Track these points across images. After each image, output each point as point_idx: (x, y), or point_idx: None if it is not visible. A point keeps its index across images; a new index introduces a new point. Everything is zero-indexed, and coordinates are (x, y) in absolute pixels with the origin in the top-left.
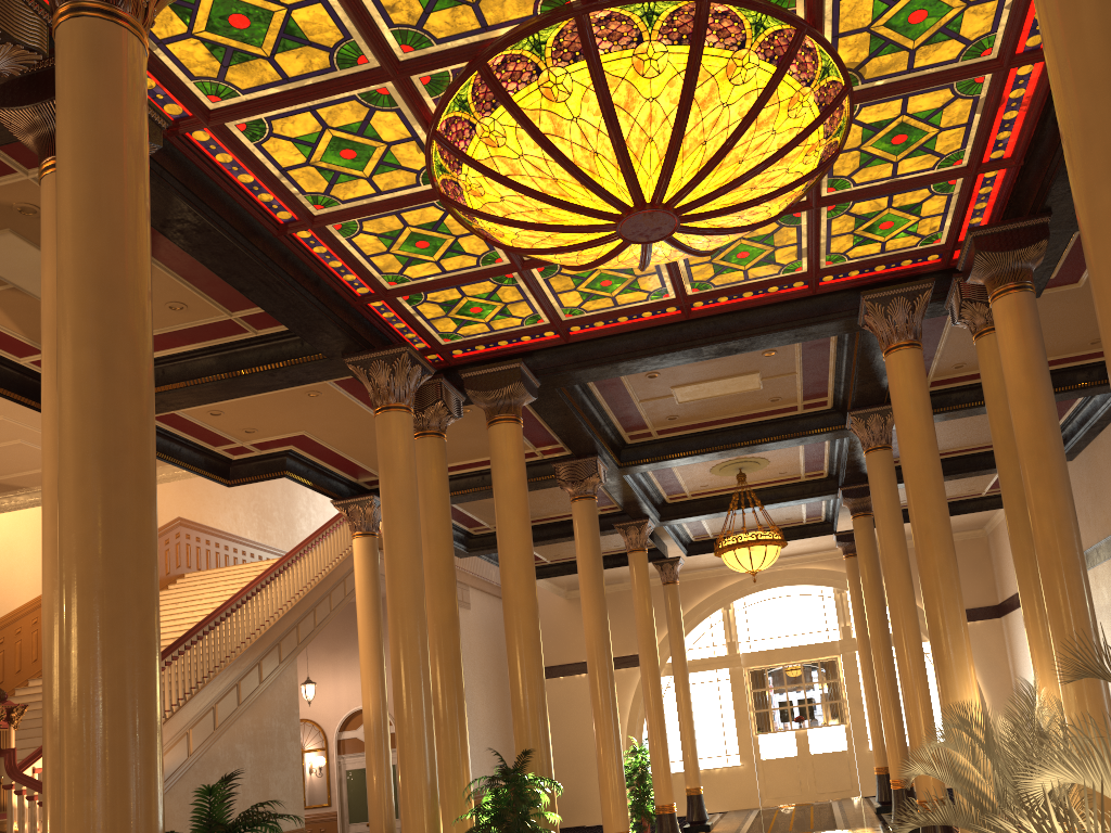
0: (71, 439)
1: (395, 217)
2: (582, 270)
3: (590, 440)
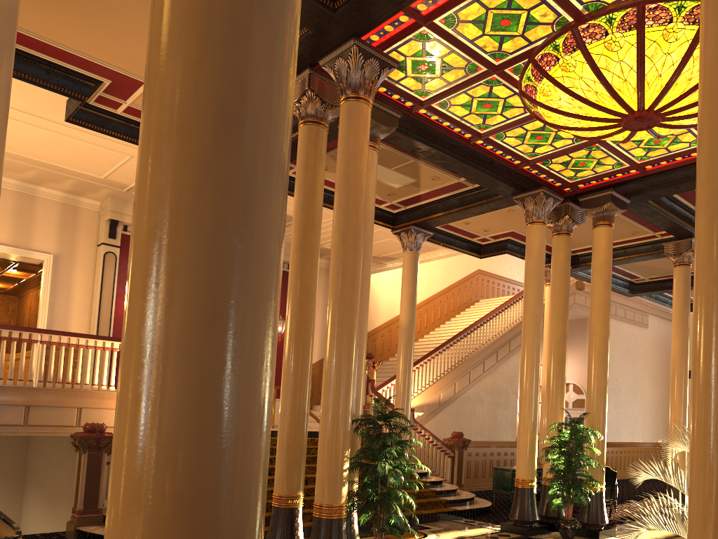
0: (331, 268)
1: (520, 128)
2: (622, 143)
3: (683, 229)
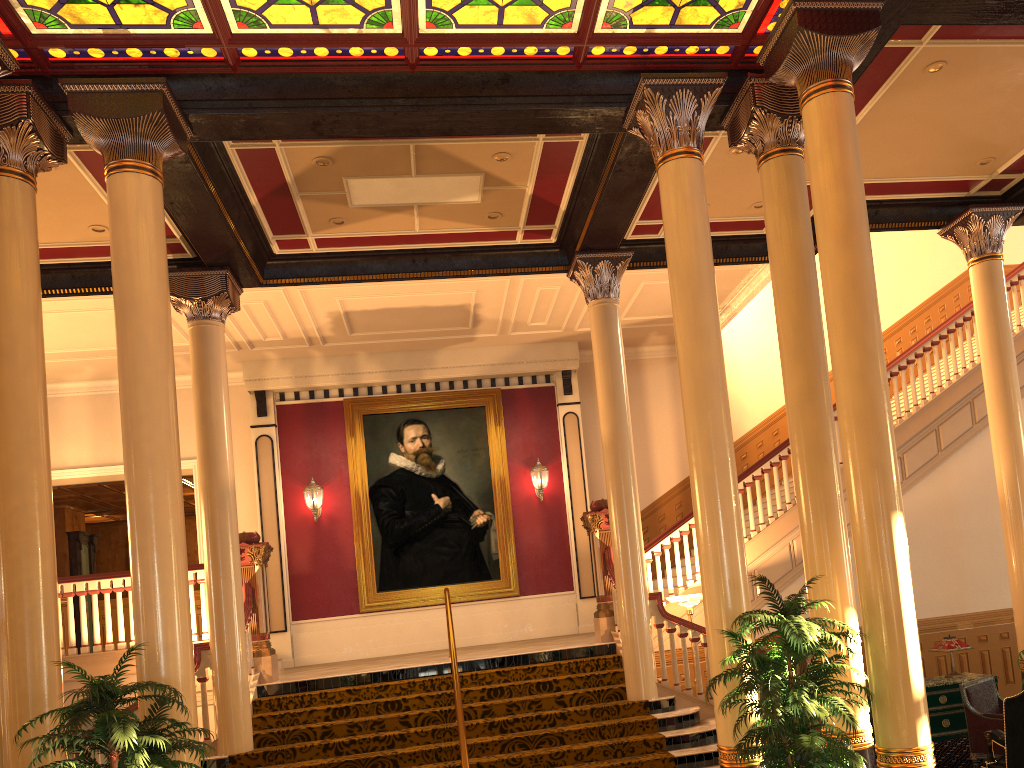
0: None
1: None
2: None
3: None
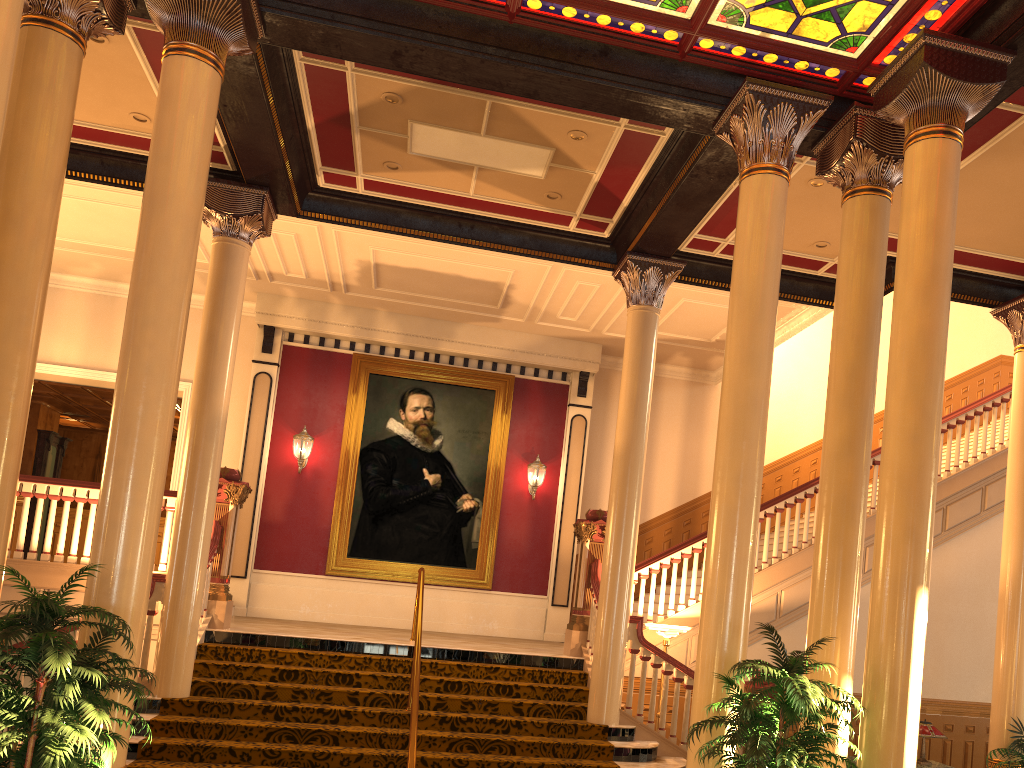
0: None
1: None
2: None
3: None
